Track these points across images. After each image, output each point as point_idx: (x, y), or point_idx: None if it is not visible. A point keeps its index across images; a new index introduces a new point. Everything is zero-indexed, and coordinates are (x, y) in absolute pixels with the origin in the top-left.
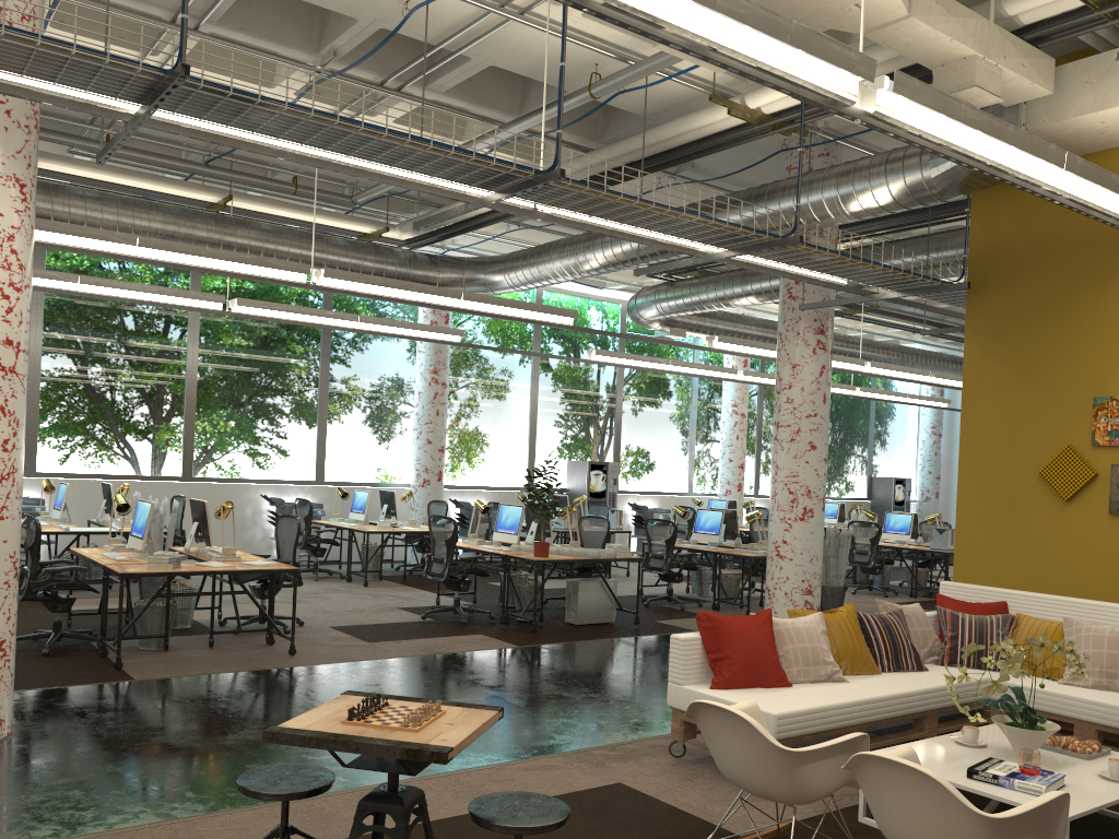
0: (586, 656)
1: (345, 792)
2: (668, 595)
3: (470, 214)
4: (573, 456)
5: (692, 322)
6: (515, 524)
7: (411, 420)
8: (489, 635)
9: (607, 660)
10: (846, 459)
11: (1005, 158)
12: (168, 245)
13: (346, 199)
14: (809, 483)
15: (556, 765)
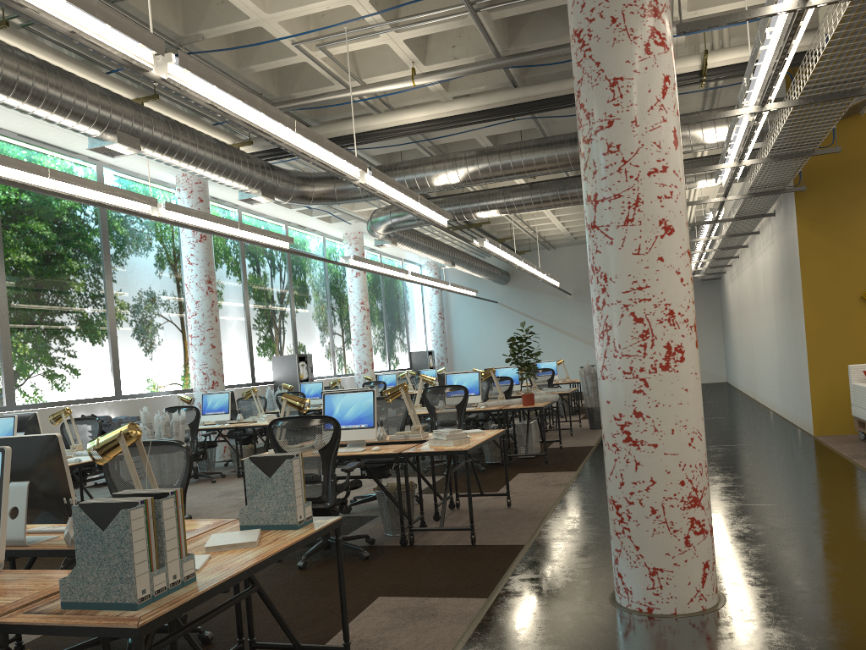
0: None
1: None
2: None
3: (352, 132)
4: (273, 352)
5: (400, 233)
6: (473, 387)
7: (174, 329)
8: (525, 472)
9: None
10: (399, 340)
11: None
12: (309, 133)
13: None
14: None
15: None
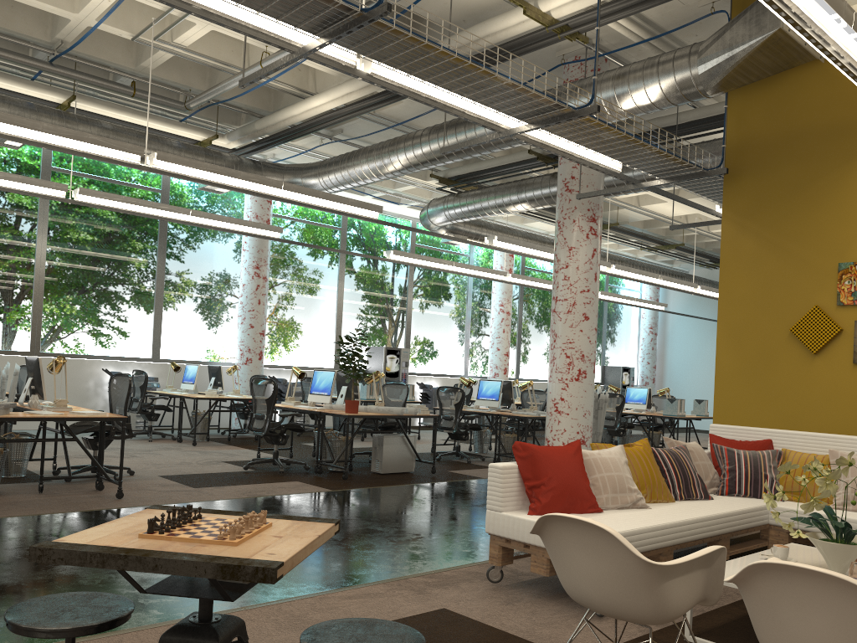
0: (393, 497)
1: (159, 626)
2: (456, 451)
3: (289, 122)
4: (372, 343)
5: (472, 231)
6: (328, 387)
7: (236, 309)
8: (304, 482)
9: (412, 501)
10: None
11: (807, 8)
12: (6, 117)
13: (180, 104)
14: (583, 348)
15: (379, 592)
